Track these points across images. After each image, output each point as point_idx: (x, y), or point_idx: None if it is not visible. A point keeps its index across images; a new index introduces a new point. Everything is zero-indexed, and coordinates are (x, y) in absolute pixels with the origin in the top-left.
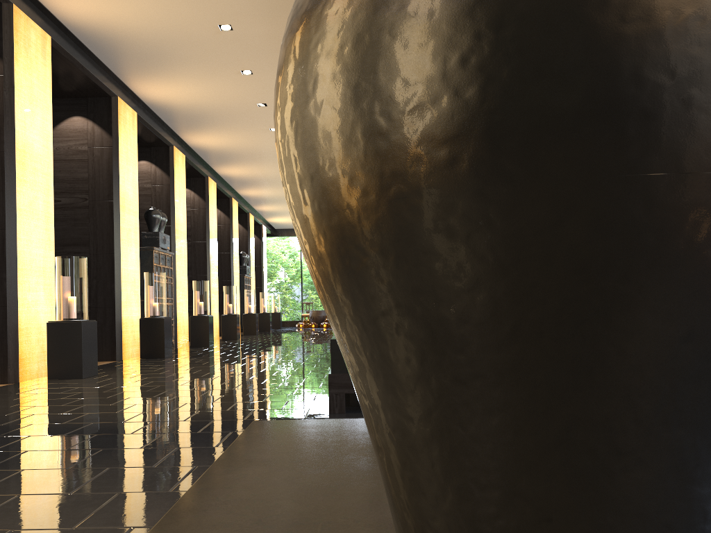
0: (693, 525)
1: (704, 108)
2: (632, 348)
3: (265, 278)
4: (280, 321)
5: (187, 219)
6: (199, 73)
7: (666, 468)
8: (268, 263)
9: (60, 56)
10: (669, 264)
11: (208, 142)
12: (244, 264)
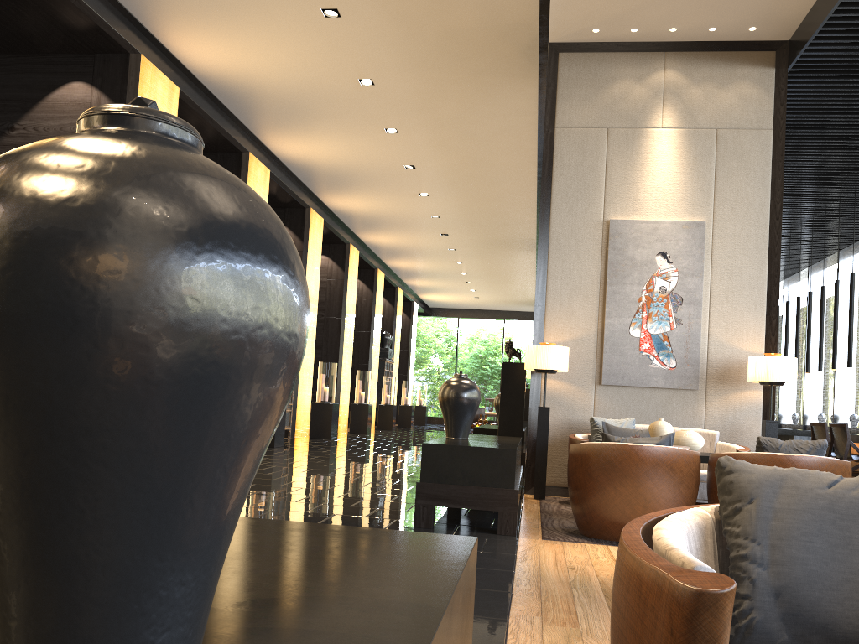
0: (59, 560)
1: (1, 341)
2: (2, 456)
3: (412, 364)
4: (425, 417)
5: (322, 291)
6: (339, 130)
7: (35, 525)
8: (419, 347)
9: (188, 108)
10: (5, 414)
11: (350, 205)
12: (386, 346)
